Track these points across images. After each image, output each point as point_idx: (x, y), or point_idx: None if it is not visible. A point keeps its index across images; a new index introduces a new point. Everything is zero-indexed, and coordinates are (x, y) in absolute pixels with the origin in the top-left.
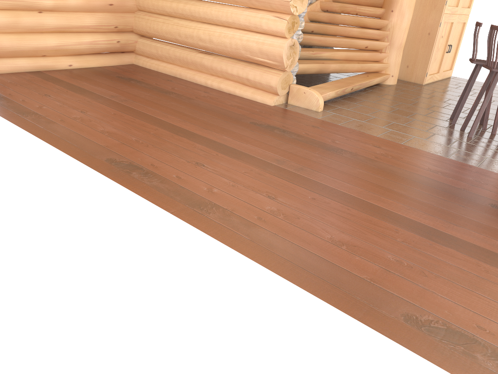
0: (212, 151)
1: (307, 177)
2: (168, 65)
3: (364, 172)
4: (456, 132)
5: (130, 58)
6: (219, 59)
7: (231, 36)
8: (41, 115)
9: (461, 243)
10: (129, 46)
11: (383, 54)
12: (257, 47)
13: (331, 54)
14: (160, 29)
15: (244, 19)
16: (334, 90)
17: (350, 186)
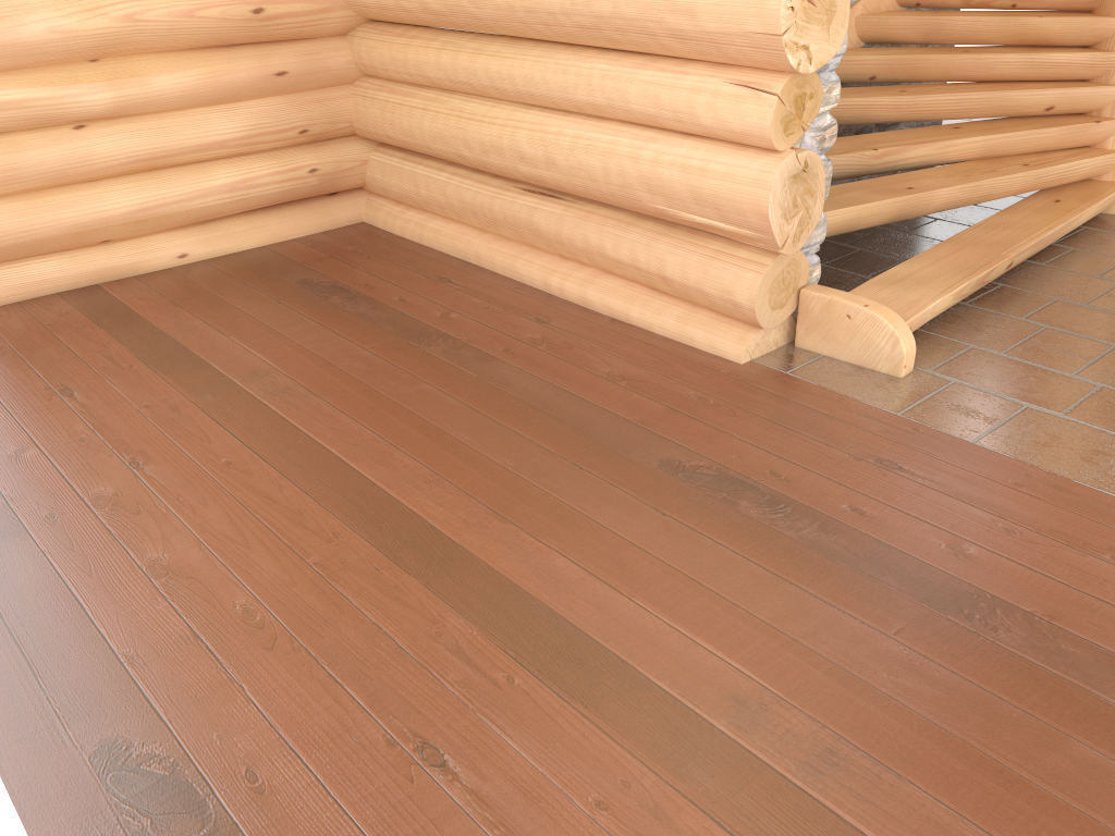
0: (497, 656)
1: (855, 825)
2: (447, 225)
3: (1103, 765)
4: None
5: (354, 208)
6: (578, 213)
7: (607, 149)
8: (1, 496)
9: None
10: (345, 176)
11: (1108, 124)
12: (687, 183)
13: (935, 150)
14: (417, 130)
15: (641, 94)
16: (951, 287)
17: None
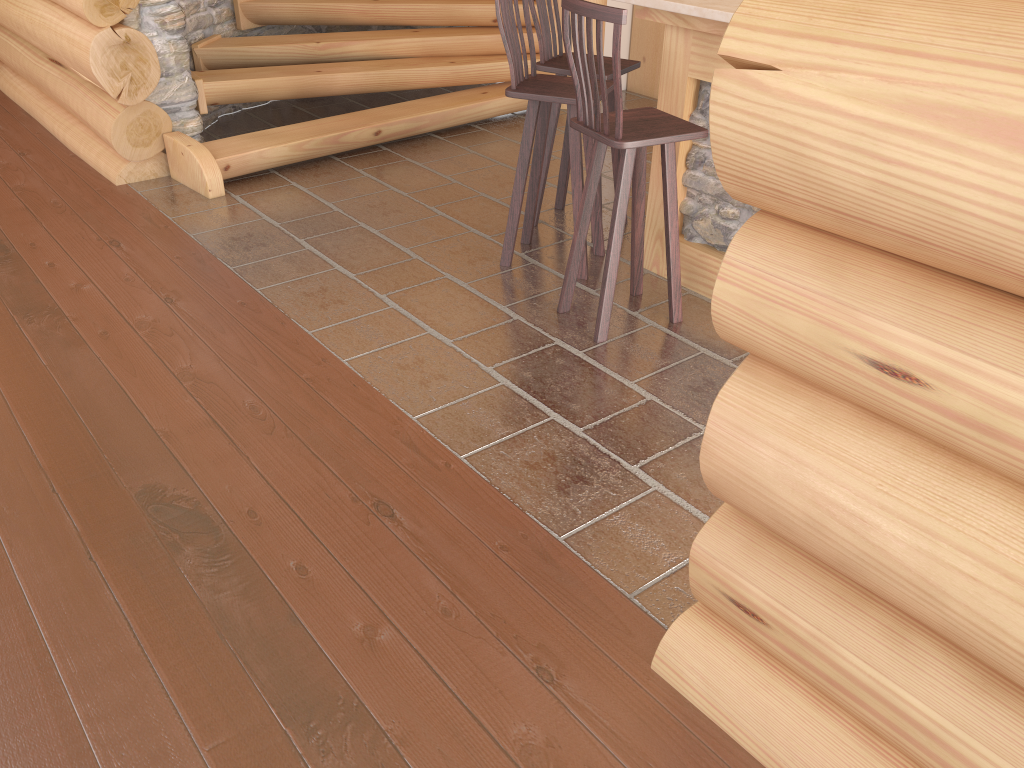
0: None
1: None
2: (26, 87)
3: None
4: (490, 252)
5: None
6: (64, 76)
7: (48, 25)
8: None
9: None
10: None
11: None
12: (70, 50)
13: (376, 46)
14: None
15: None
16: (290, 141)
17: None
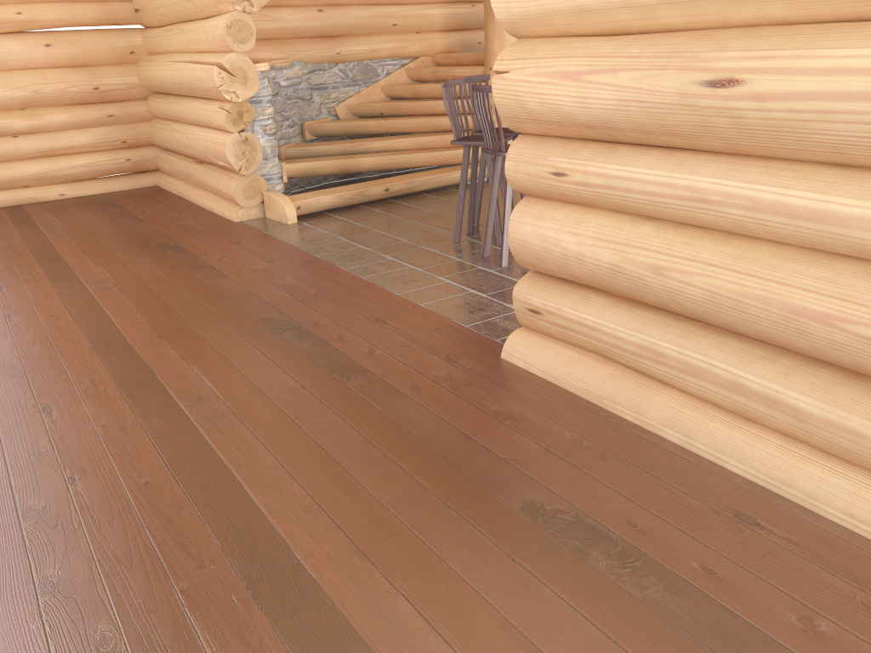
0: (42, 275)
1: (94, 296)
2: (178, 182)
3: (179, 289)
4: (448, 237)
5: (152, 179)
6: (204, 168)
7: (200, 138)
8: None
9: (123, 352)
10: (146, 163)
11: None
12: (213, 148)
13: (386, 144)
14: (164, 139)
15: (203, 114)
16: (335, 193)
17: (124, 303)
